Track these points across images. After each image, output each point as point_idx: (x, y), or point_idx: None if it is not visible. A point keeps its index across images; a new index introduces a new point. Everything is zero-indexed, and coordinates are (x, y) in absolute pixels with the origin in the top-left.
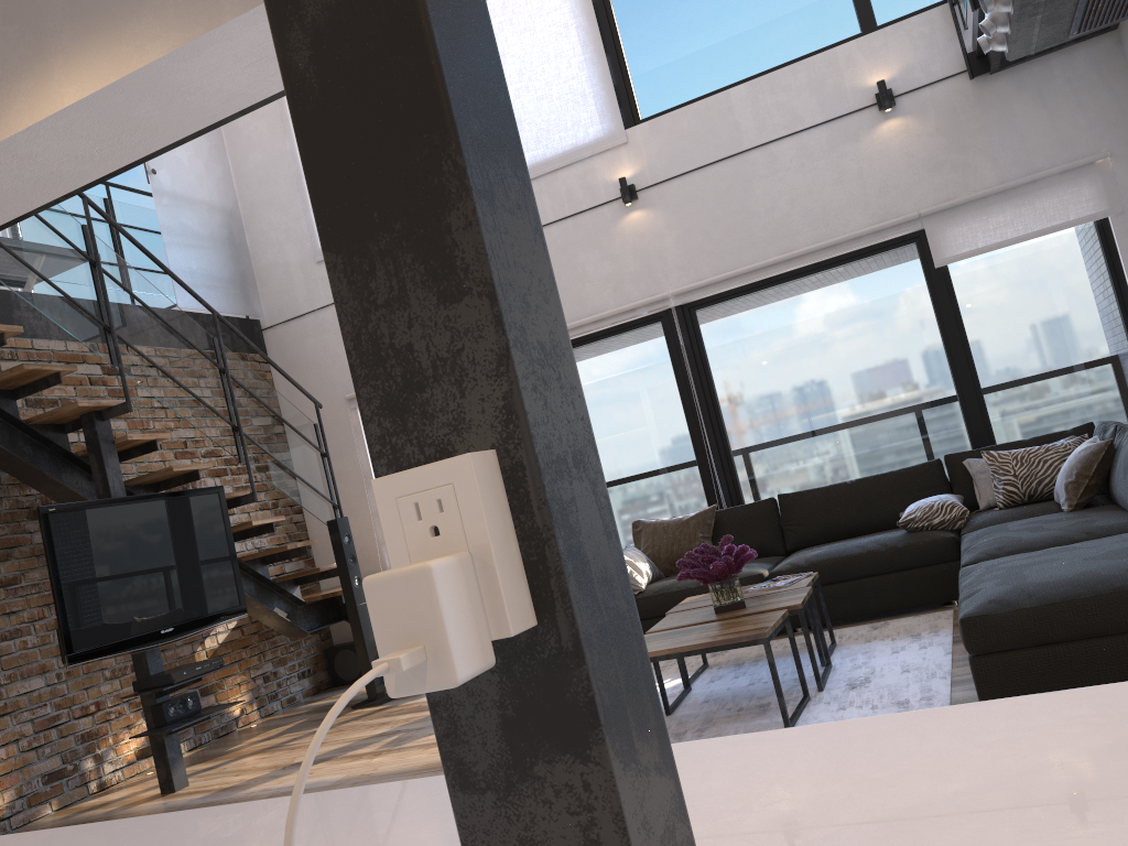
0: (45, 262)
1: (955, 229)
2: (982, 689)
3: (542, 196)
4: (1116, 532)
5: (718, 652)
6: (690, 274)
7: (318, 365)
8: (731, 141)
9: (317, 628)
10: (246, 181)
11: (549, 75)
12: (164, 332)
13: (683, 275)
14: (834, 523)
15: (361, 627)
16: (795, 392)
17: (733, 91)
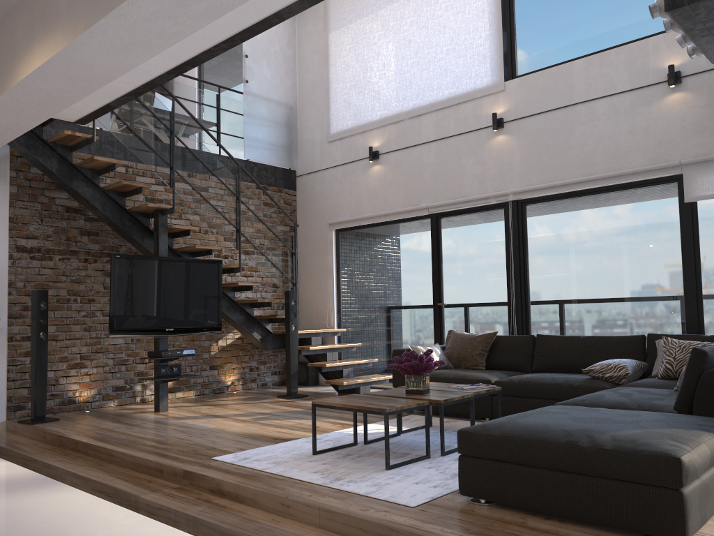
0: (144, 130)
1: (704, 177)
2: (459, 476)
3: (450, 119)
4: (654, 410)
5: (451, 421)
6: (524, 181)
7: (319, 201)
8: (567, 96)
9: (277, 349)
10: (303, 90)
11: (467, 42)
12: (206, 173)
13: (520, 181)
14: (563, 361)
15: (290, 353)
16: (576, 270)
17: (575, 63)
